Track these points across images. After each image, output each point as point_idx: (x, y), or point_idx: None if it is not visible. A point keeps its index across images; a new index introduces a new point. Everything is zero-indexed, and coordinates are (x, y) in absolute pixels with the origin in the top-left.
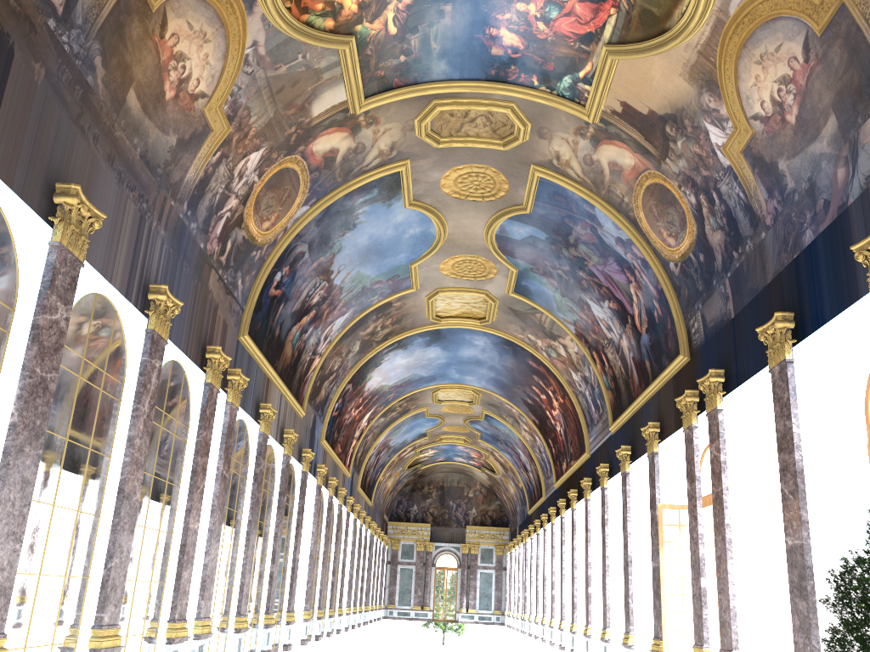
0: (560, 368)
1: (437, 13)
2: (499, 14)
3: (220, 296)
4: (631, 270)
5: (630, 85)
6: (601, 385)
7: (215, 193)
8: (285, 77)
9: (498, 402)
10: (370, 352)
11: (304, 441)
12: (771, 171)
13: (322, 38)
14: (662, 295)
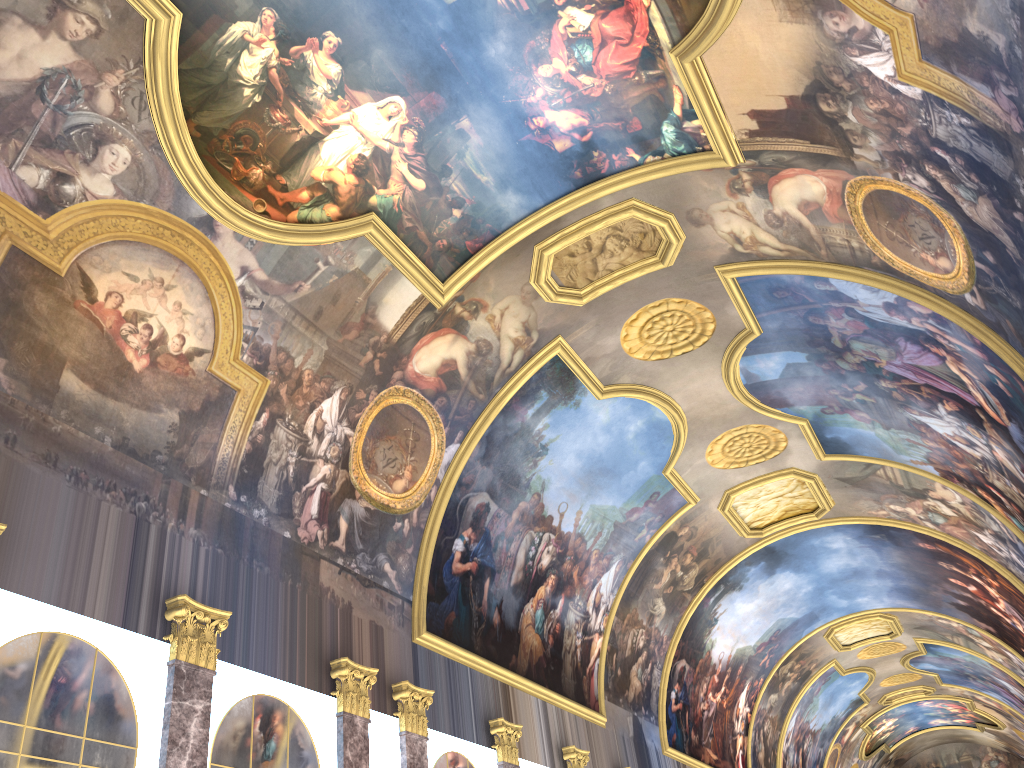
0: (961, 536)
1: (457, 136)
2: (529, 97)
3: (352, 592)
4: (932, 340)
5: (740, 82)
6: (1016, 534)
7: (284, 464)
8: (315, 296)
9: (926, 621)
10: (688, 608)
11: (624, 757)
12: (969, 50)
13: (330, 230)
14: (987, 350)
